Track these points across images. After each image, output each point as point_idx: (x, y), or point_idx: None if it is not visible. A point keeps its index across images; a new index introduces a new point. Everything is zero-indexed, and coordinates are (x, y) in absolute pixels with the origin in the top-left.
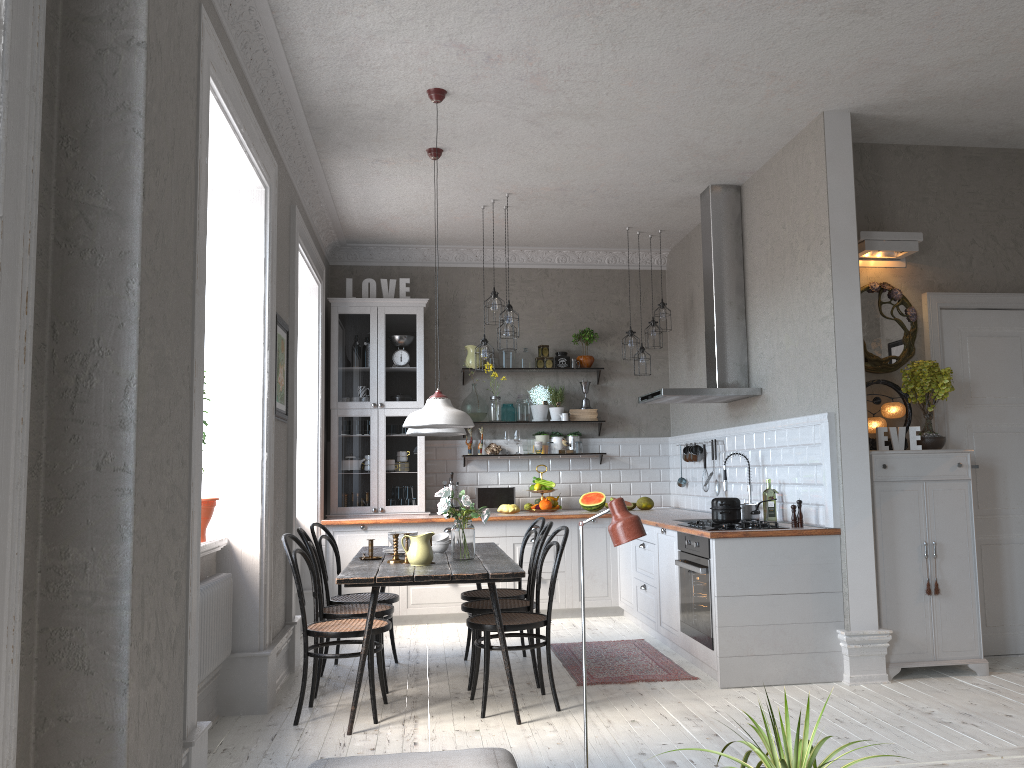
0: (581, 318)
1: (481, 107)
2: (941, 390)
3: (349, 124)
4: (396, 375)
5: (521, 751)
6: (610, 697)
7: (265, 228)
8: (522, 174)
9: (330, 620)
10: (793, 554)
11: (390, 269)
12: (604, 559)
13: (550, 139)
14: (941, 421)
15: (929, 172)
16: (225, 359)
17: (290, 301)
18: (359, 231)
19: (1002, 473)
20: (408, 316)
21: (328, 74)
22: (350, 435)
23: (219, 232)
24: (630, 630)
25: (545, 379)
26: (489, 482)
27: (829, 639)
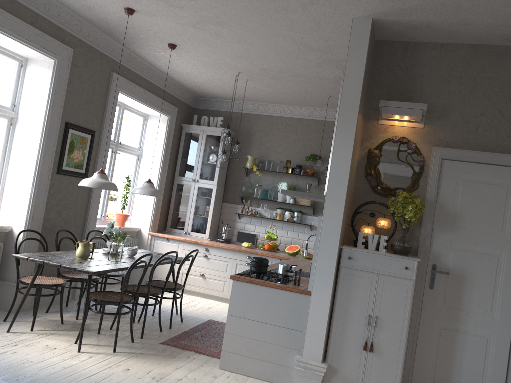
0: (315, 147)
1: (160, 18)
2: (408, 214)
3: (116, 29)
4: (206, 166)
5: (39, 365)
6: (156, 354)
7: (52, 80)
8: (231, 60)
9: (47, 276)
10: (278, 300)
11: (221, 112)
12: None
13: (218, 38)
14: (425, 237)
15: (456, 62)
16: (25, 142)
17: (103, 120)
18: (197, 91)
19: (470, 282)
20: (217, 137)
21: (72, 1)
22: (181, 193)
23: (33, 80)
24: None
25: (289, 179)
26: (250, 229)
27: (291, 359)
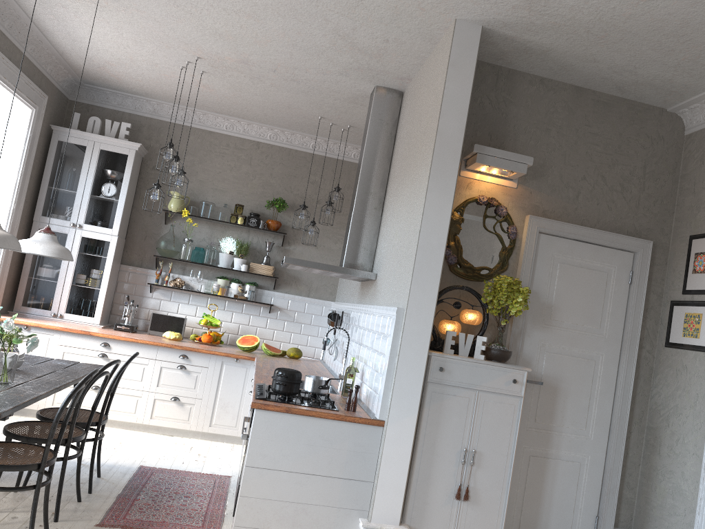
0: (280, 189)
1: None
2: (515, 307)
3: None
4: (99, 203)
5: None
6: None
7: None
8: (200, 37)
9: None
10: (332, 438)
11: (122, 114)
12: (239, 395)
13: None
14: (517, 335)
15: (557, 106)
16: None
17: None
18: (87, 72)
19: (564, 393)
20: (121, 155)
21: None
22: None
23: None
24: (232, 463)
25: (238, 233)
26: (170, 310)
27: (350, 526)
